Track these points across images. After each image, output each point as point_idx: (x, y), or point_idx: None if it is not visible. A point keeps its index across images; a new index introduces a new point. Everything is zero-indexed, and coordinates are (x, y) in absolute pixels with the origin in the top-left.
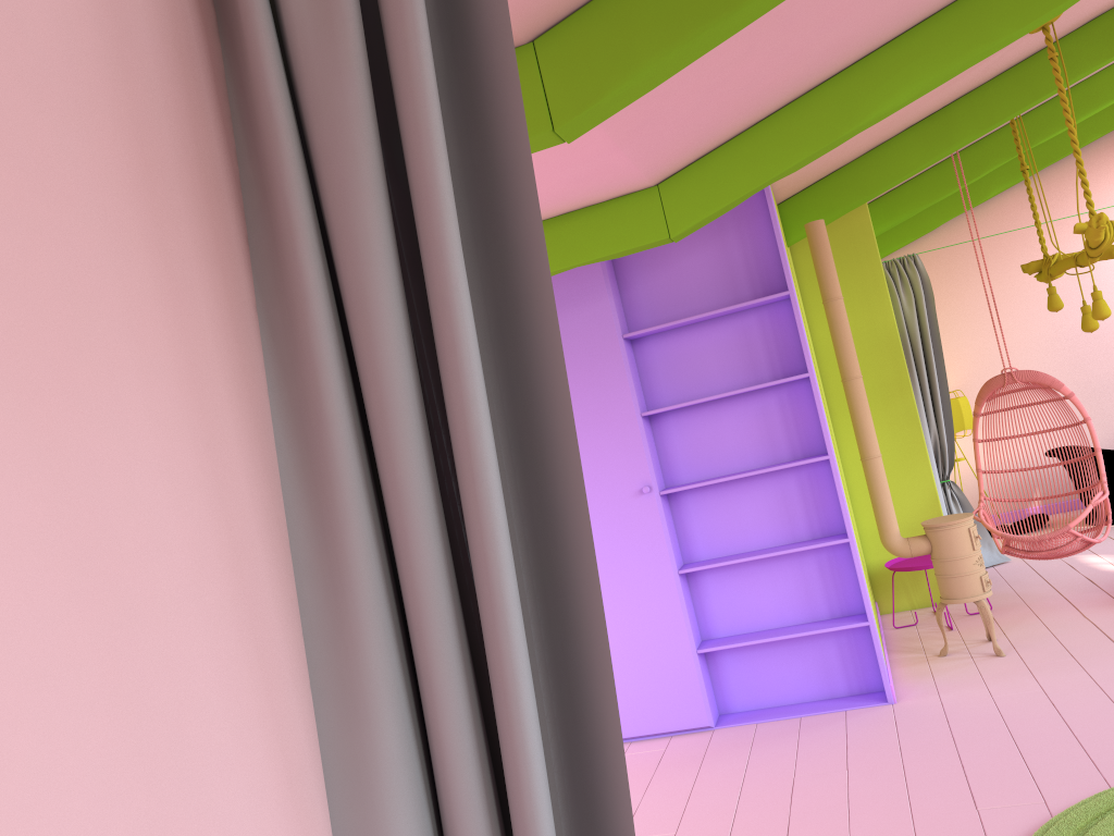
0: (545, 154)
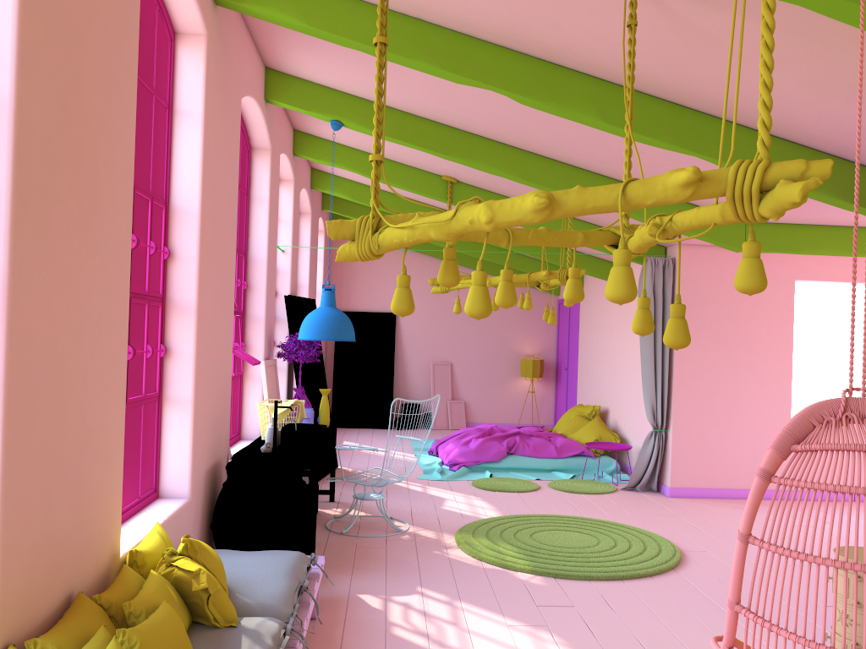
0: (830, 206)
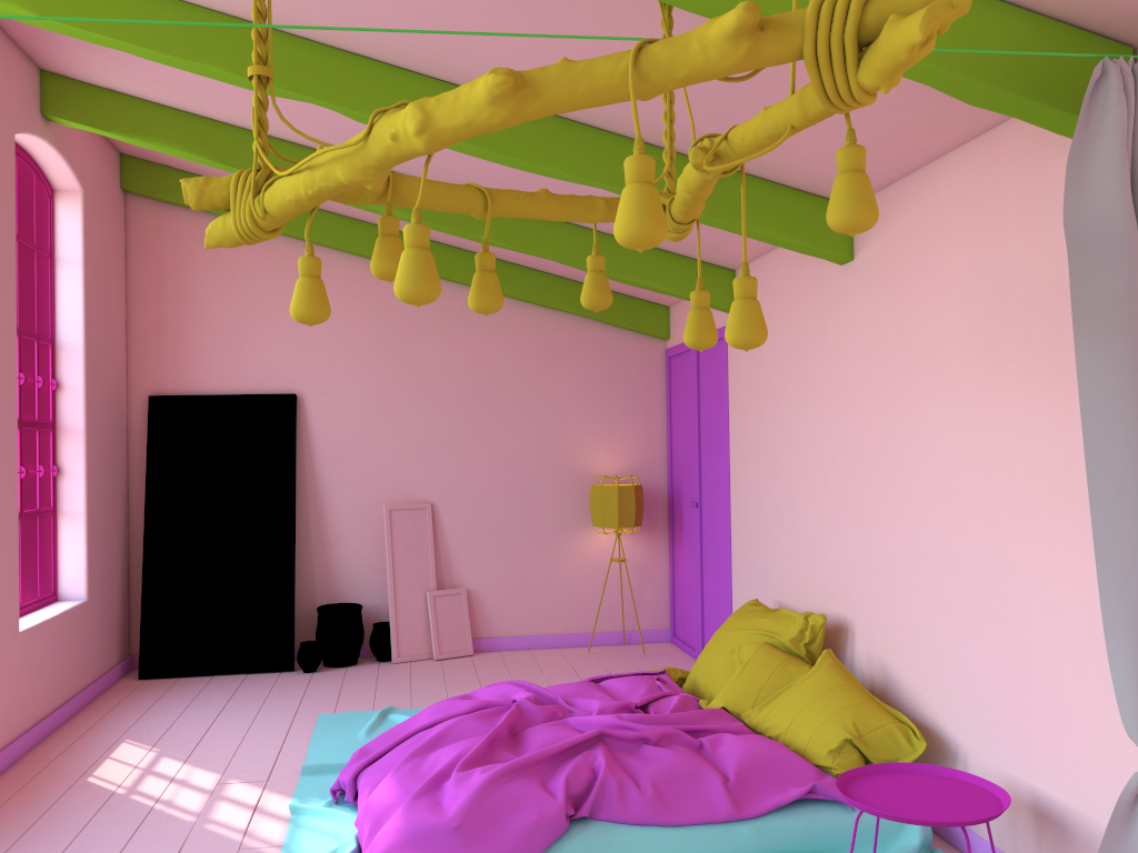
0: None
